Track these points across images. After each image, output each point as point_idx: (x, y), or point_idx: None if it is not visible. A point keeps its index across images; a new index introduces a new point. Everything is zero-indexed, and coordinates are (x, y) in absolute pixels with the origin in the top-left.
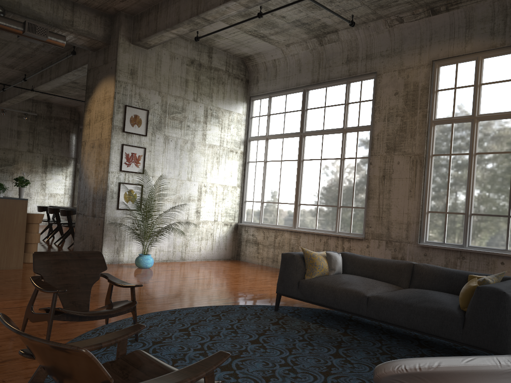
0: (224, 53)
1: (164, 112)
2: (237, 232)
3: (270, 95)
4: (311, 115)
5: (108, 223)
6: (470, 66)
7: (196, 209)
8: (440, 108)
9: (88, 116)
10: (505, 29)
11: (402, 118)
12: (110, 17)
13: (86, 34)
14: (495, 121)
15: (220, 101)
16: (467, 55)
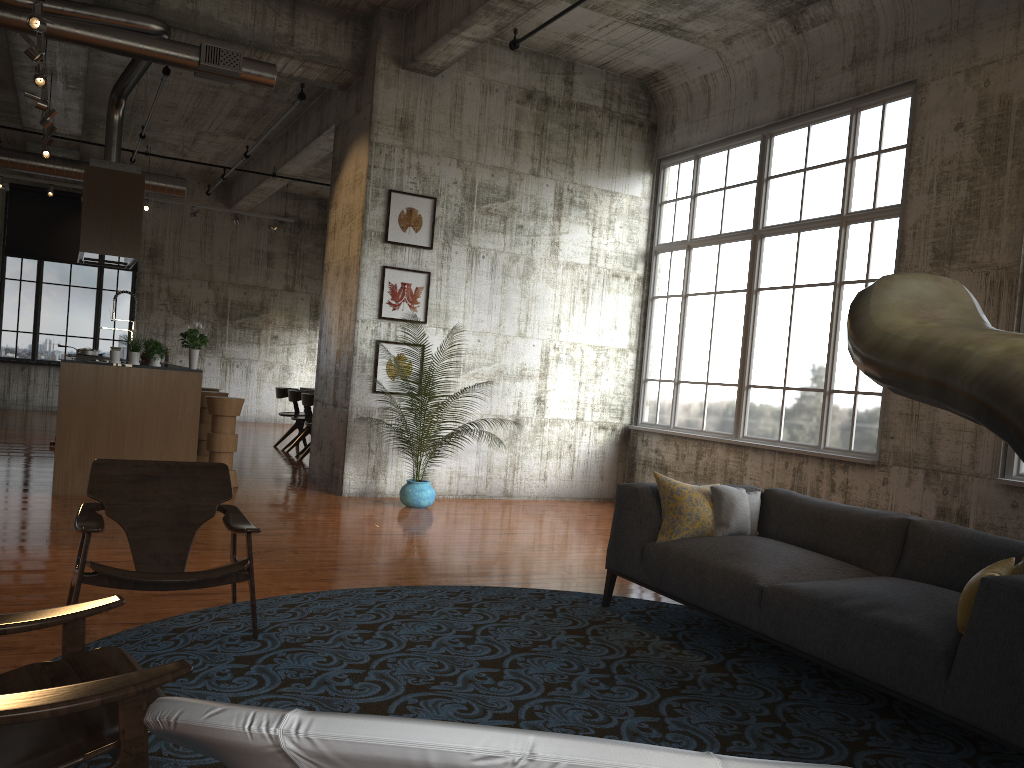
0: (601, 72)
1: (470, 200)
2: (627, 443)
3: (697, 153)
4: (776, 191)
5: (354, 418)
6: None
7: (537, 394)
8: None
9: (333, 217)
10: None
11: (971, 183)
12: (363, 20)
13: (317, 58)
14: None
15: (591, 173)
16: None
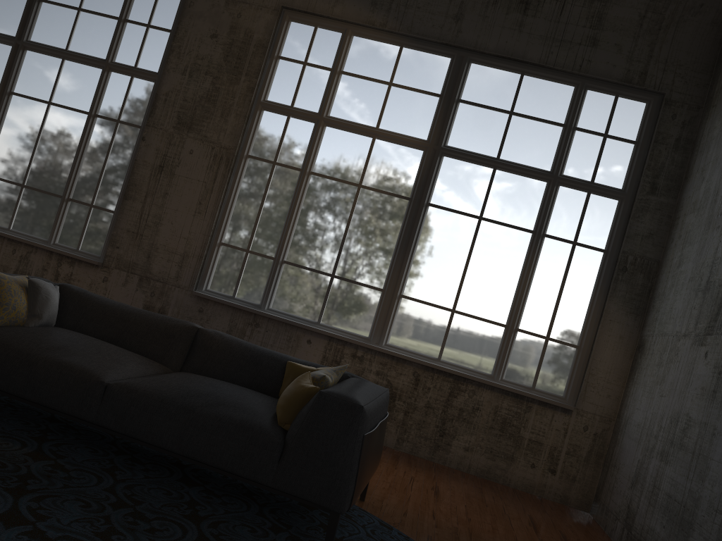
0: None
1: None
2: None
3: None
4: (47, 15)
5: None
6: (334, 38)
7: None
8: (277, 87)
9: None
10: (392, 4)
11: (215, 80)
12: None
13: None
14: (347, 134)
15: None
16: (333, 20)
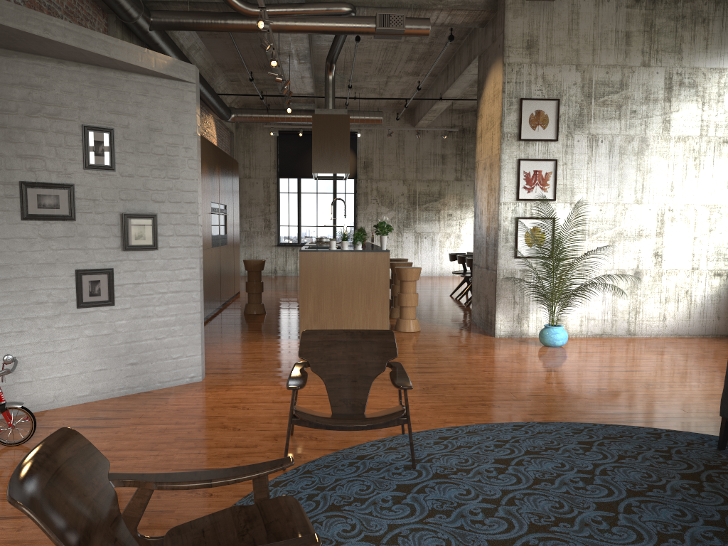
0: None
1: (588, 96)
2: None
3: None
4: None
5: (501, 278)
6: None
7: (655, 250)
8: None
9: (479, 125)
10: None
11: None
12: None
13: (460, 6)
14: None
15: (699, 55)
16: None
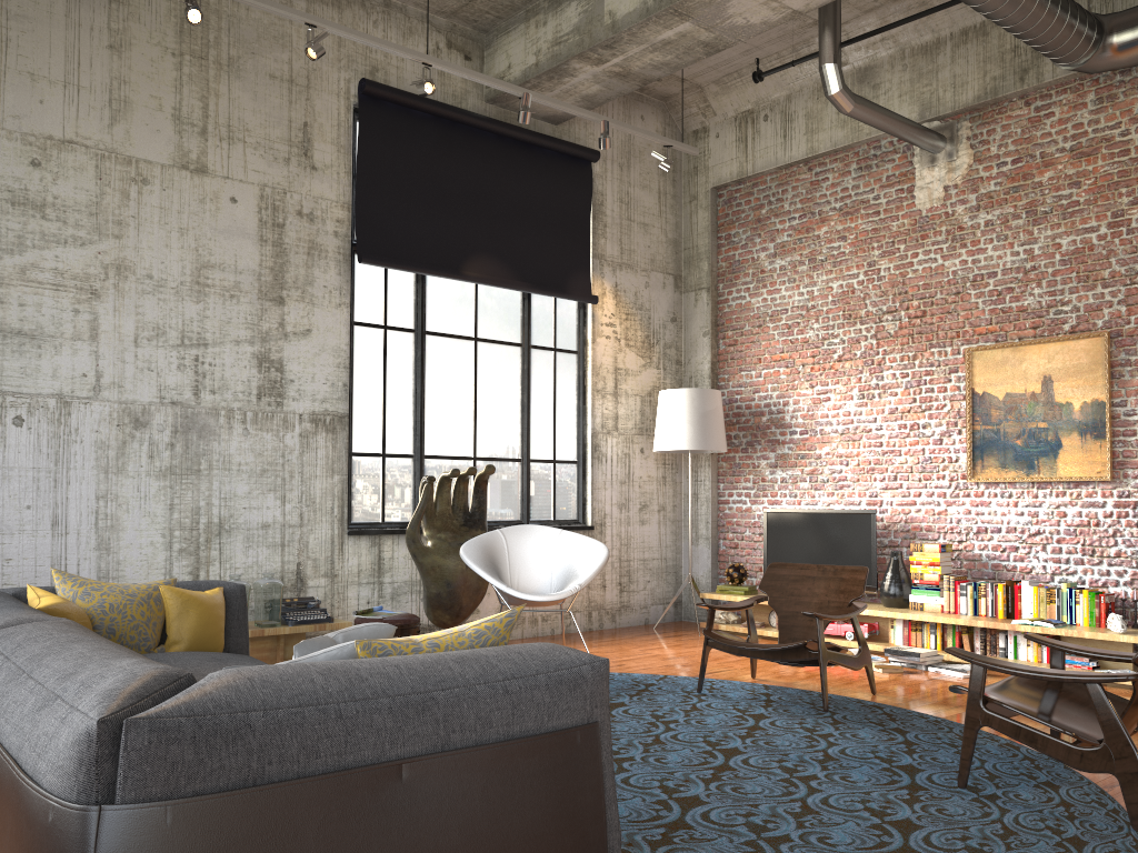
0: None
1: None
2: None
3: None
4: None
5: None
6: None
7: None
8: None
9: None
10: None
11: None
12: None
13: None
14: None
15: None
16: None
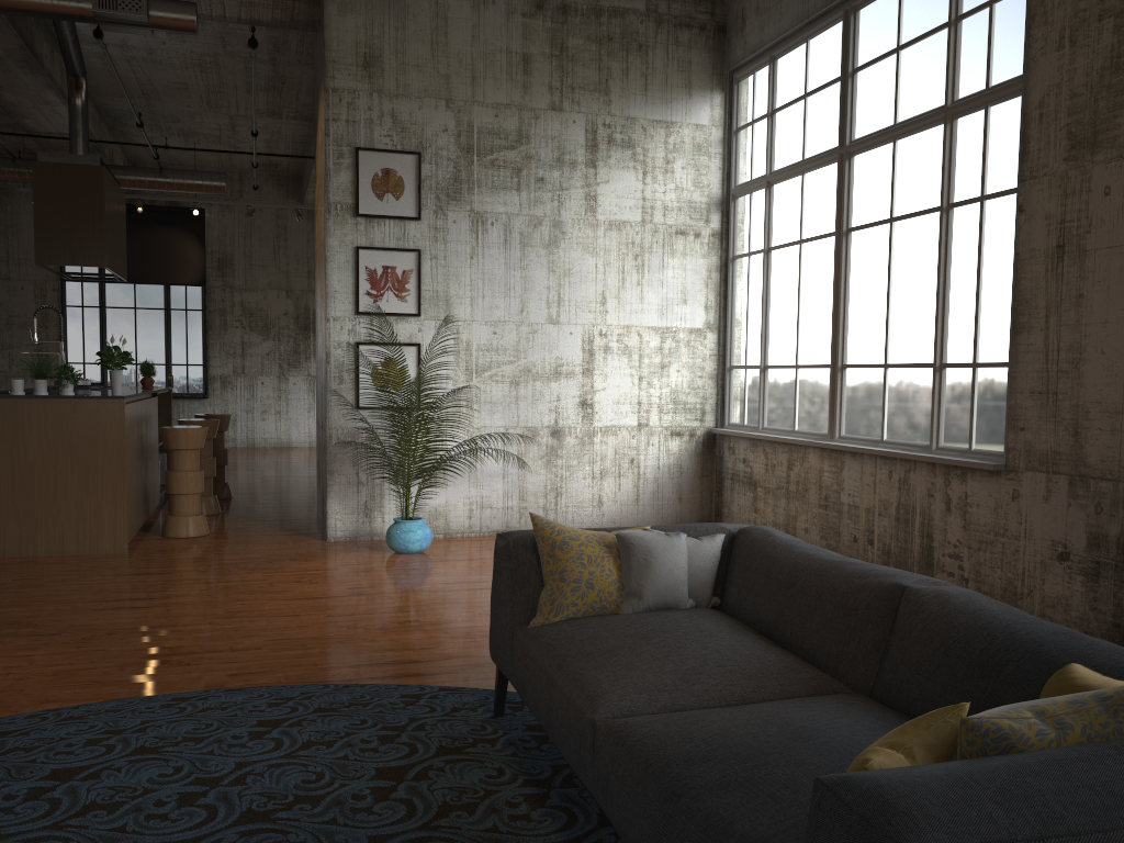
0: None
1: (468, 151)
2: (713, 452)
3: (772, 54)
4: (864, 88)
5: (335, 442)
6: None
7: (582, 396)
8: None
9: (316, 192)
10: None
11: (1119, 20)
12: None
13: None
14: None
15: (636, 99)
16: None
